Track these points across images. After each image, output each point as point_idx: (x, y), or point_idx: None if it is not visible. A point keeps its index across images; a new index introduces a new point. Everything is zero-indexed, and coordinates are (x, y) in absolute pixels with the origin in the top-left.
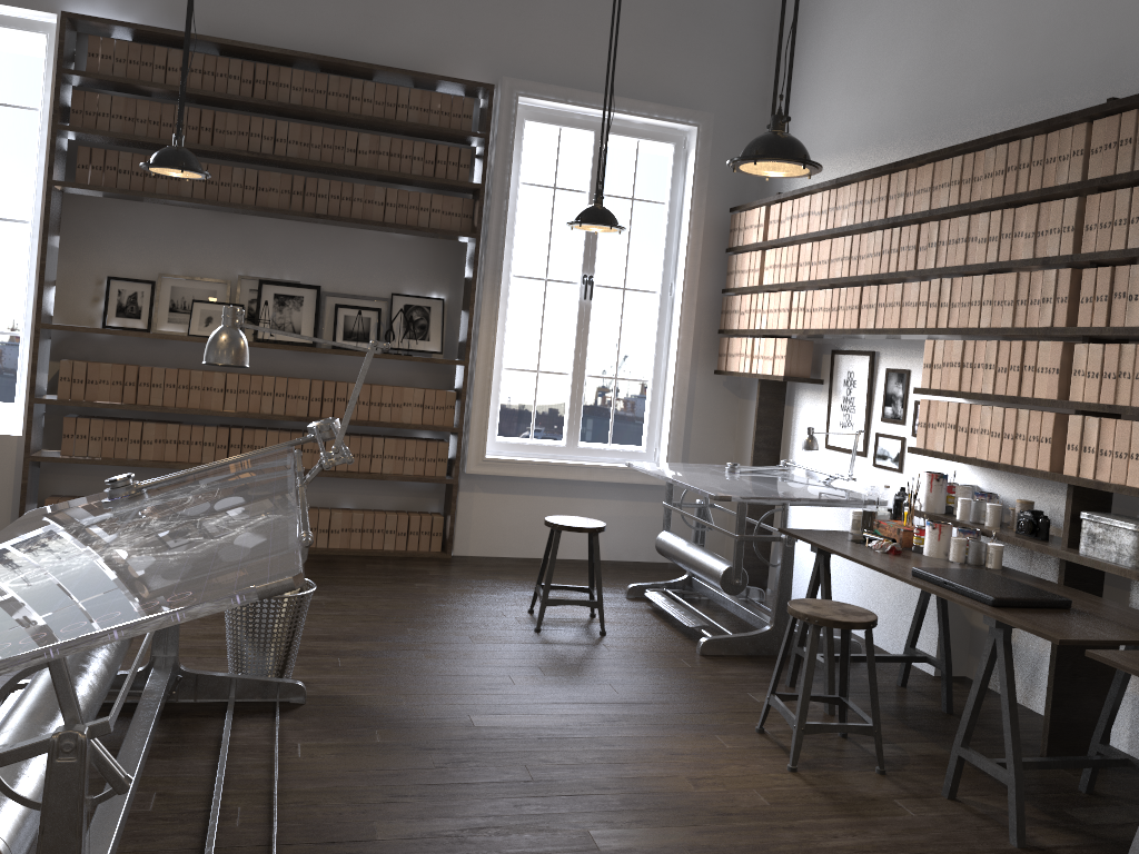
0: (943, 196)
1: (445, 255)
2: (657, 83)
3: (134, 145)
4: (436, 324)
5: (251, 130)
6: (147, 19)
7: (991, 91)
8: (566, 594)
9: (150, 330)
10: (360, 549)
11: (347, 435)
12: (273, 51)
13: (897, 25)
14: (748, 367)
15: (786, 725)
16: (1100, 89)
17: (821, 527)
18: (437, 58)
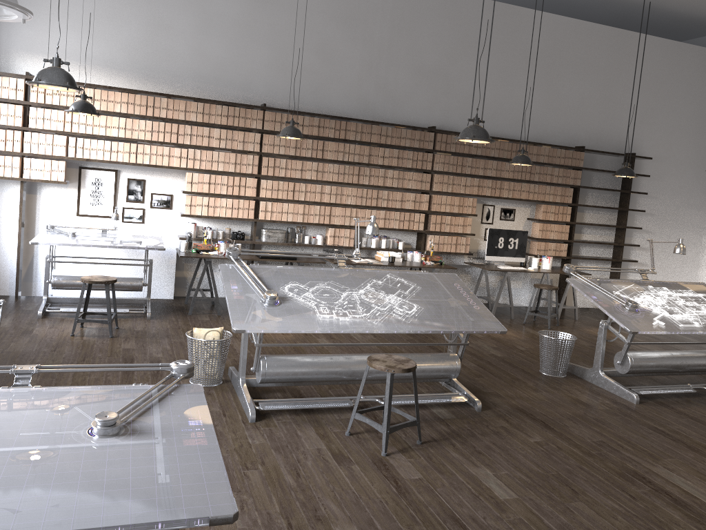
0: (193, 116)
1: None
2: None
3: None
4: None
5: None
6: None
7: (188, 72)
8: (30, 327)
9: None
10: None
11: None
12: None
13: (117, 11)
14: (17, 174)
15: None
16: (243, 92)
17: (77, 255)
18: None
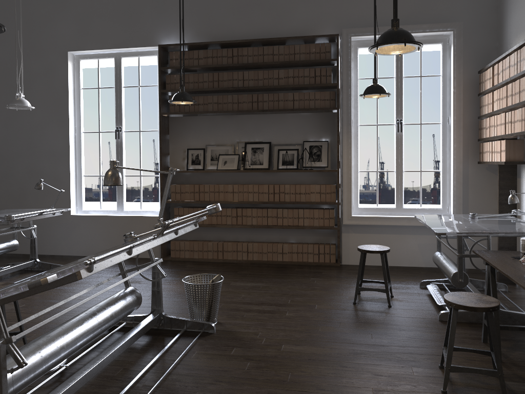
0: None
1: (326, 119)
2: (428, 13)
3: (190, 93)
4: (324, 153)
5: (233, 78)
6: (189, 40)
7: None
8: None
9: (204, 169)
10: (297, 261)
11: (286, 208)
12: (237, 42)
13: None
14: (490, 158)
15: (462, 365)
16: None
17: None
18: (311, 27)
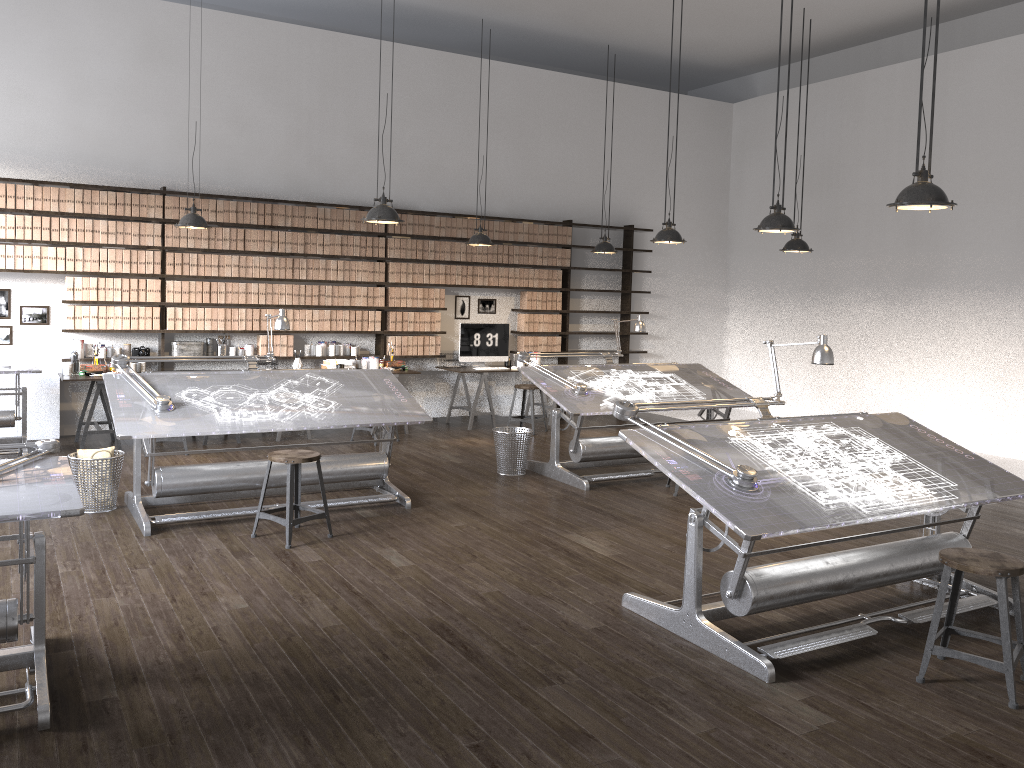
0: (70, 206)
1: None
2: None
3: None
4: None
5: None
6: None
7: (60, 151)
8: None
9: None
10: None
11: None
12: None
13: None
14: None
15: None
16: (135, 173)
17: None
18: None
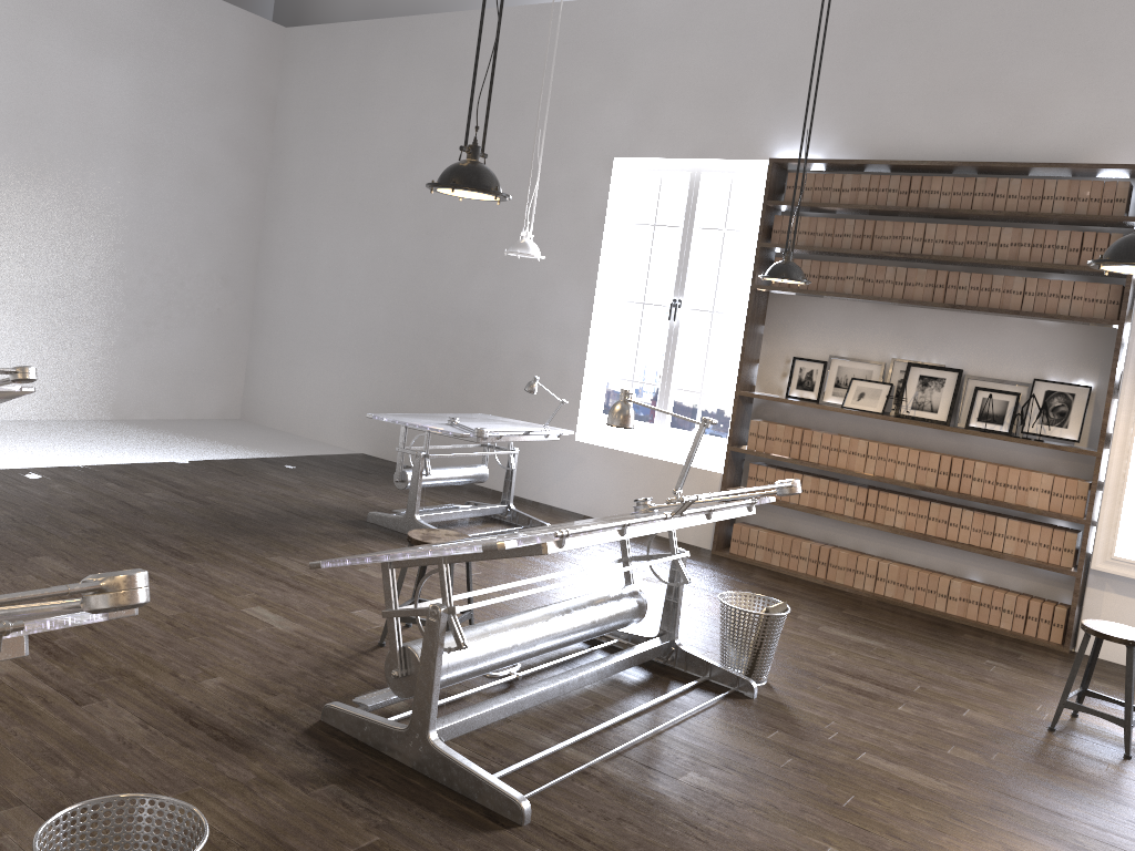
0: None
1: (1096, 341)
2: None
3: (816, 253)
4: (1077, 411)
5: (903, 234)
6: (830, 153)
7: None
8: None
9: (819, 401)
10: (974, 621)
11: (971, 510)
12: (923, 164)
13: None
14: None
15: None
16: None
17: None
18: (1089, 146)
